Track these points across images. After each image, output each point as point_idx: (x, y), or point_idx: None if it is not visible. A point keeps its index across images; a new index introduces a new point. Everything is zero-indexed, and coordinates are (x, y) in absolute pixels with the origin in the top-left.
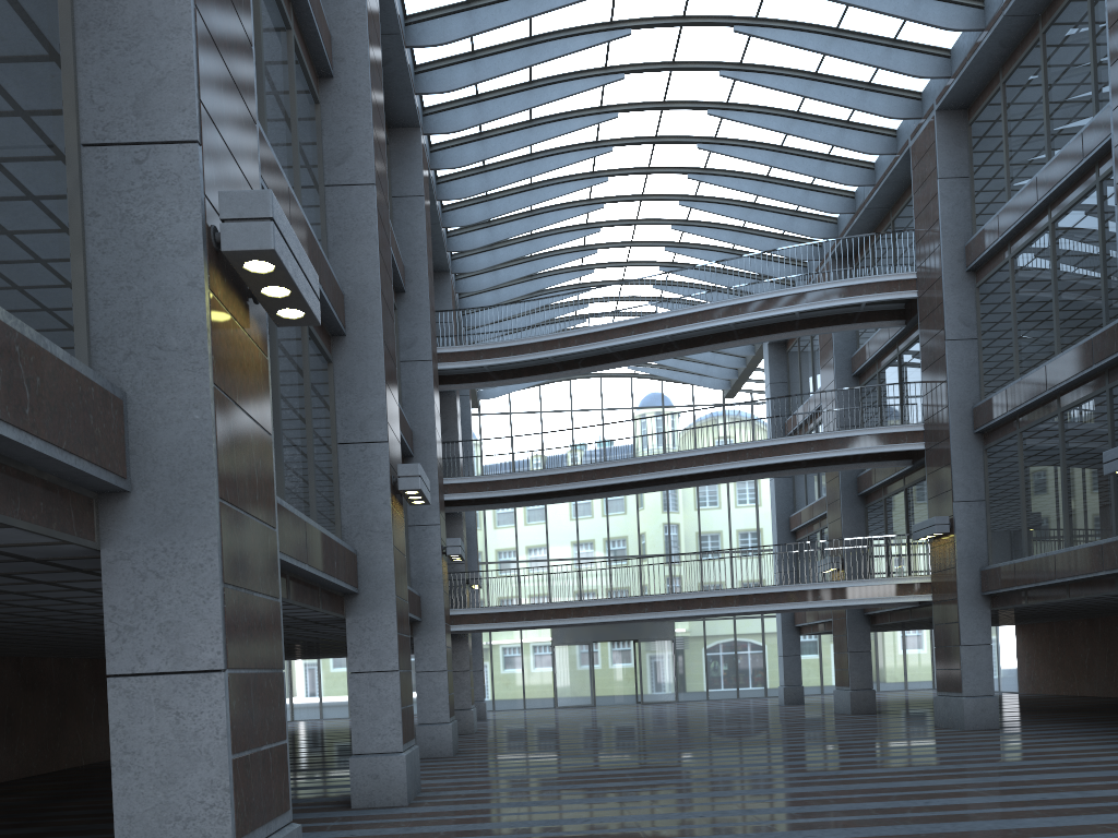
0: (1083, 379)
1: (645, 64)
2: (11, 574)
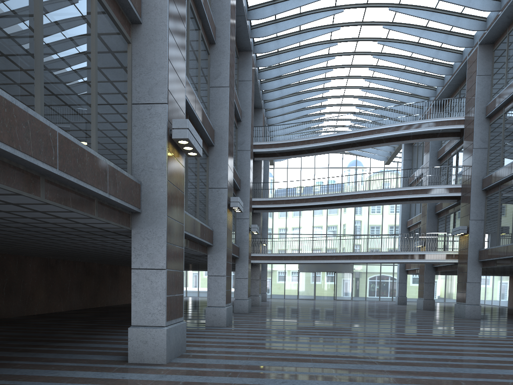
0: None
1: (350, 23)
2: (102, 235)
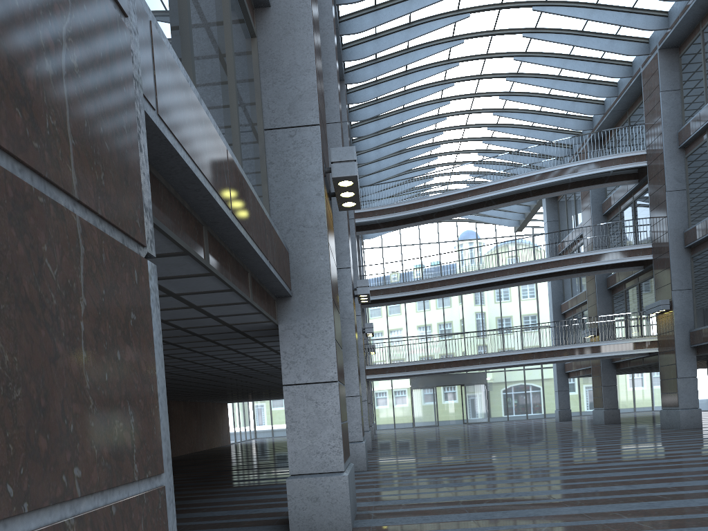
0: None
1: (477, 33)
2: (217, 340)
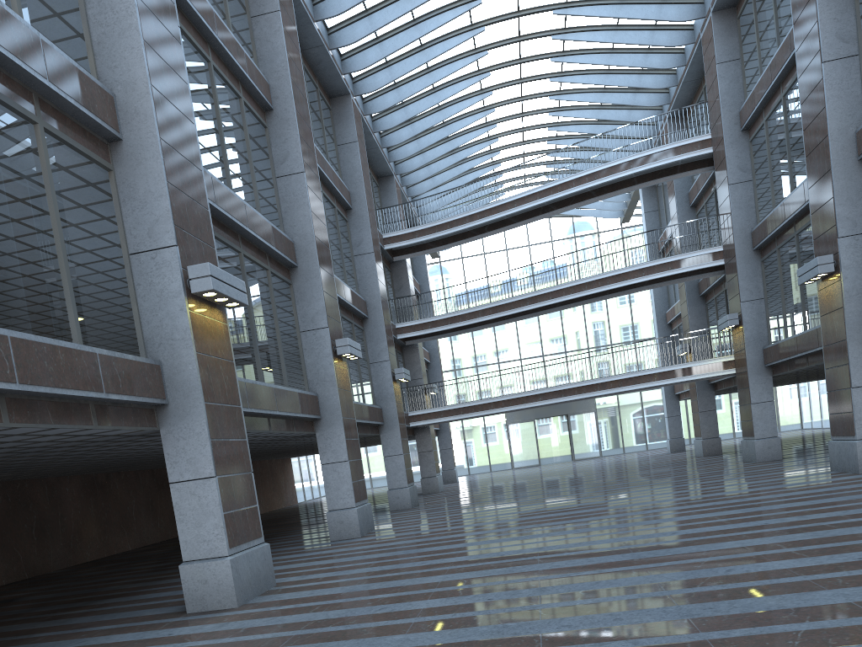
0: (804, 211)
1: (499, 16)
2: (129, 440)
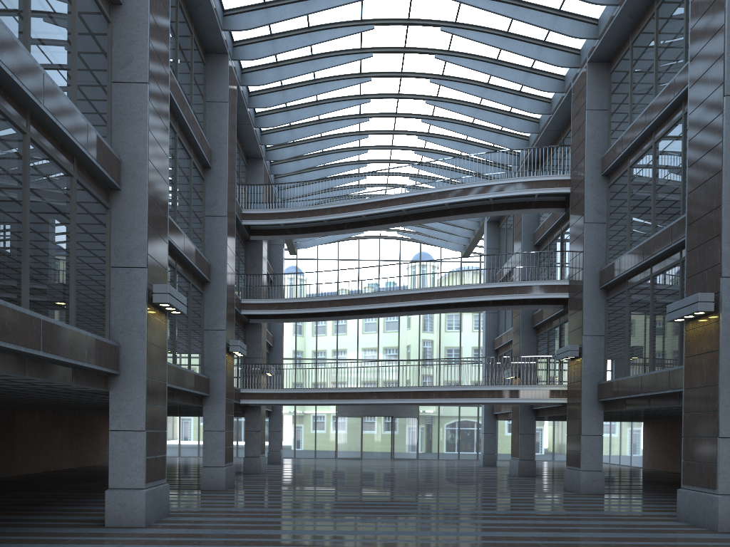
0: (666, 253)
1: (389, 20)
2: None
